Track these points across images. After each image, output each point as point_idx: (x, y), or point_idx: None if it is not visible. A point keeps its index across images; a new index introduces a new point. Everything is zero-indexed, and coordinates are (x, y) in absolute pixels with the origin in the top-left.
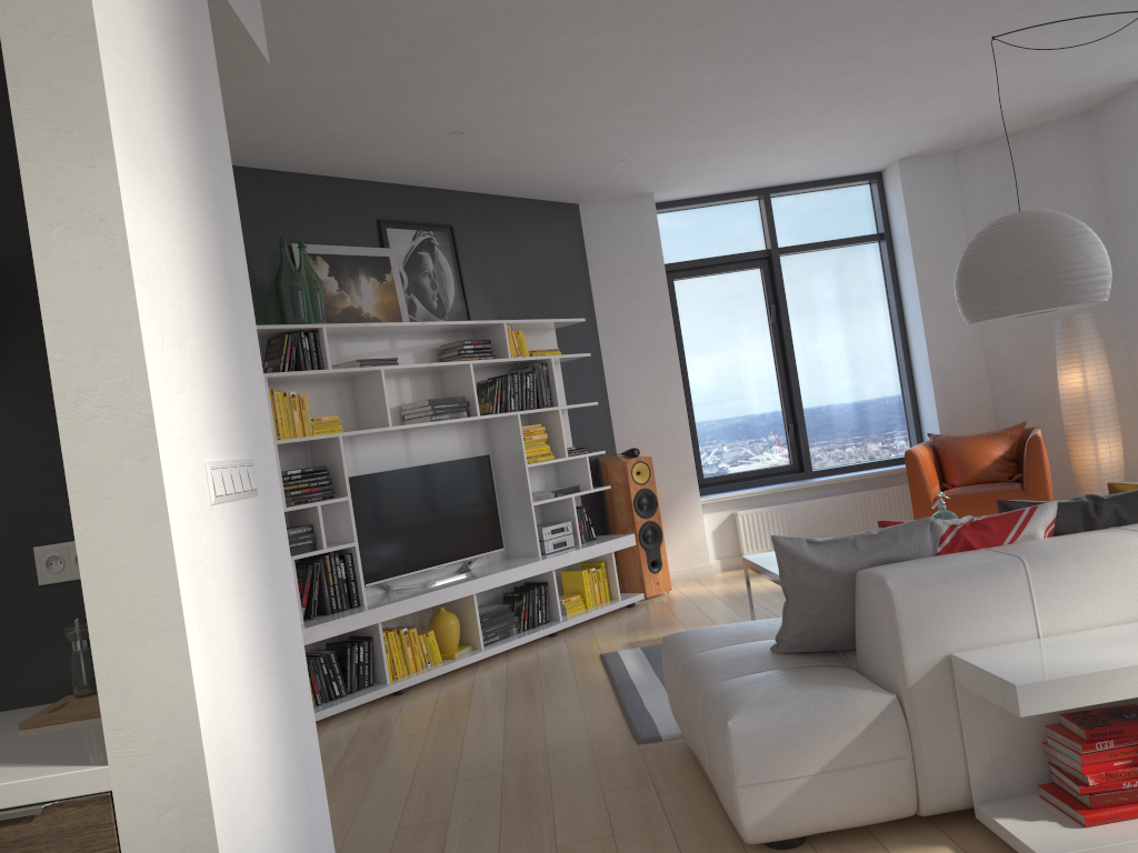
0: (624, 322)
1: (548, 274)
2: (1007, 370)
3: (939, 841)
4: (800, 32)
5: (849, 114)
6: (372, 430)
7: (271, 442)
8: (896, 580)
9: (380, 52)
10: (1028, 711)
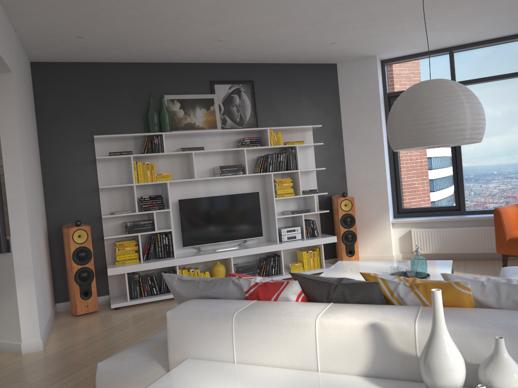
0: (355, 125)
1: (311, 101)
2: None
3: None
4: None
5: (454, 6)
6: (185, 180)
7: None
8: (171, 312)
9: (129, 14)
10: None
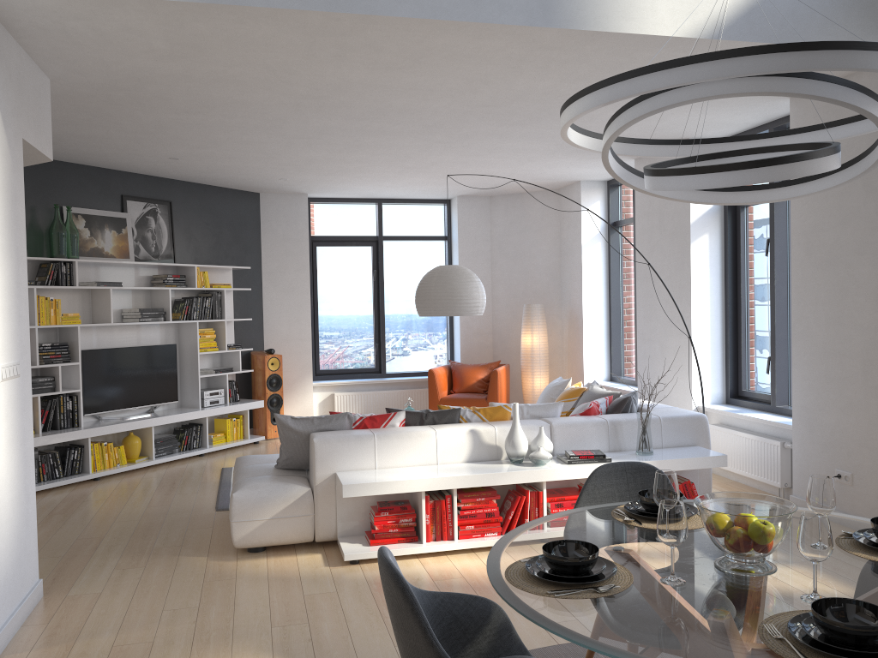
0: (279, 270)
1: (232, 235)
2: (502, 328)
3: (319, 552)
4: (366, 145)
5: (414, 176)
6: (100, 324)
7: (29, 352)
8: (318, 438)
9: (124, 127)
10: (346, 495)
